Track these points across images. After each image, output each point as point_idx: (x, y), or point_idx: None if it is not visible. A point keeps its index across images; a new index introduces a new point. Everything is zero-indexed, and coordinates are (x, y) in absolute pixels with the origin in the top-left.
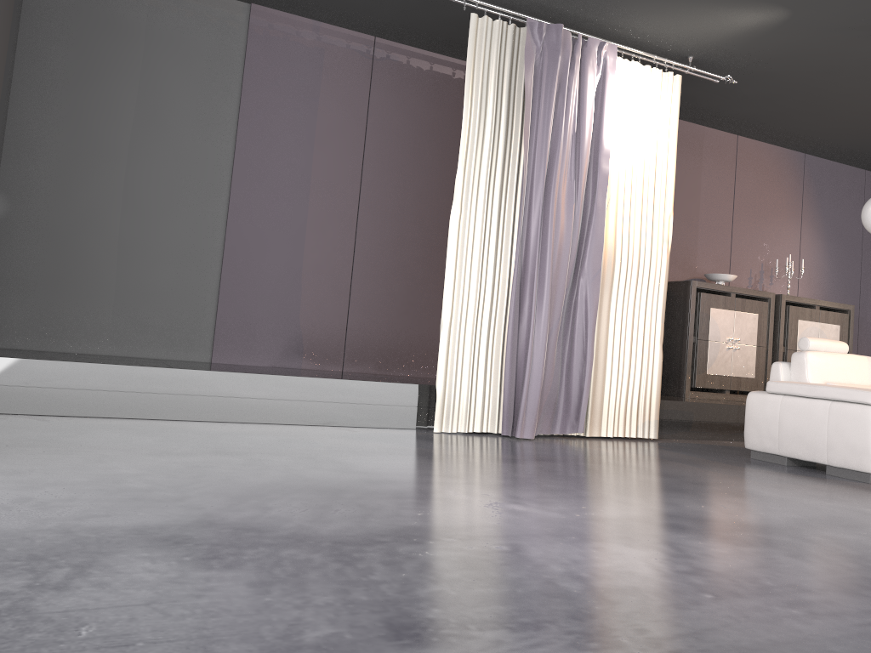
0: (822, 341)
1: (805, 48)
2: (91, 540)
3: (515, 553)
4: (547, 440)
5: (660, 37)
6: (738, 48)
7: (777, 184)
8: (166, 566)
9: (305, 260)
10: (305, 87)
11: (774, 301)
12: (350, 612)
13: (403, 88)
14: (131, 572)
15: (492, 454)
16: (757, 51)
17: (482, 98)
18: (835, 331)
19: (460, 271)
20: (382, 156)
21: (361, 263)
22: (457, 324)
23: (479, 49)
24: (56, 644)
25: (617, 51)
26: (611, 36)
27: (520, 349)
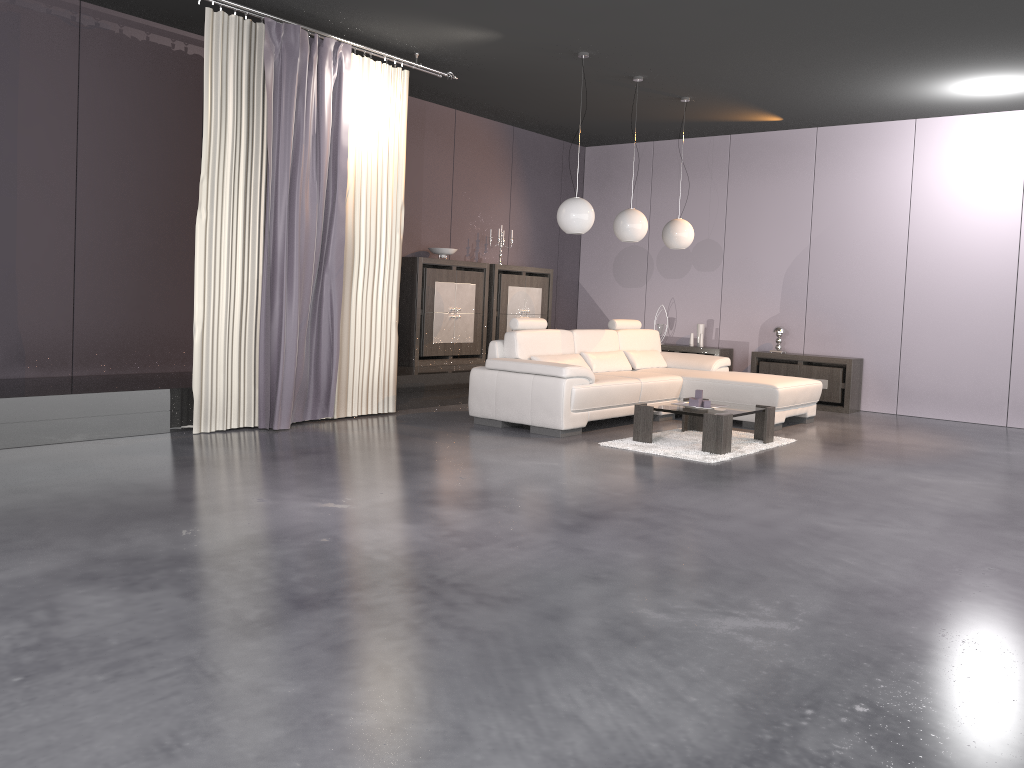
0: (527, 320)
1: (515, 59)
2: (25, 589)
3: (336, 542)
4: (302, 428)
5: (390, 37)
6: (459, 52)
7: (491, 156)
8: (109, 596)
9: (19, 259)
10: (1, 59)
11: (489, 271)
12: (261, 599)
13: (118, 61)
14: (90, 604)
15: (265, 453)
16: (475, 56)
17: (222, 98)
18: (538, 293)
19: (210, 275)
20: (99, 139)
21: (85, 258)
22: (210, 328)
23: (216, 46)
24: (105, 650)
25: (351, 47)
26: (344, 31)
27: (273, 347)
